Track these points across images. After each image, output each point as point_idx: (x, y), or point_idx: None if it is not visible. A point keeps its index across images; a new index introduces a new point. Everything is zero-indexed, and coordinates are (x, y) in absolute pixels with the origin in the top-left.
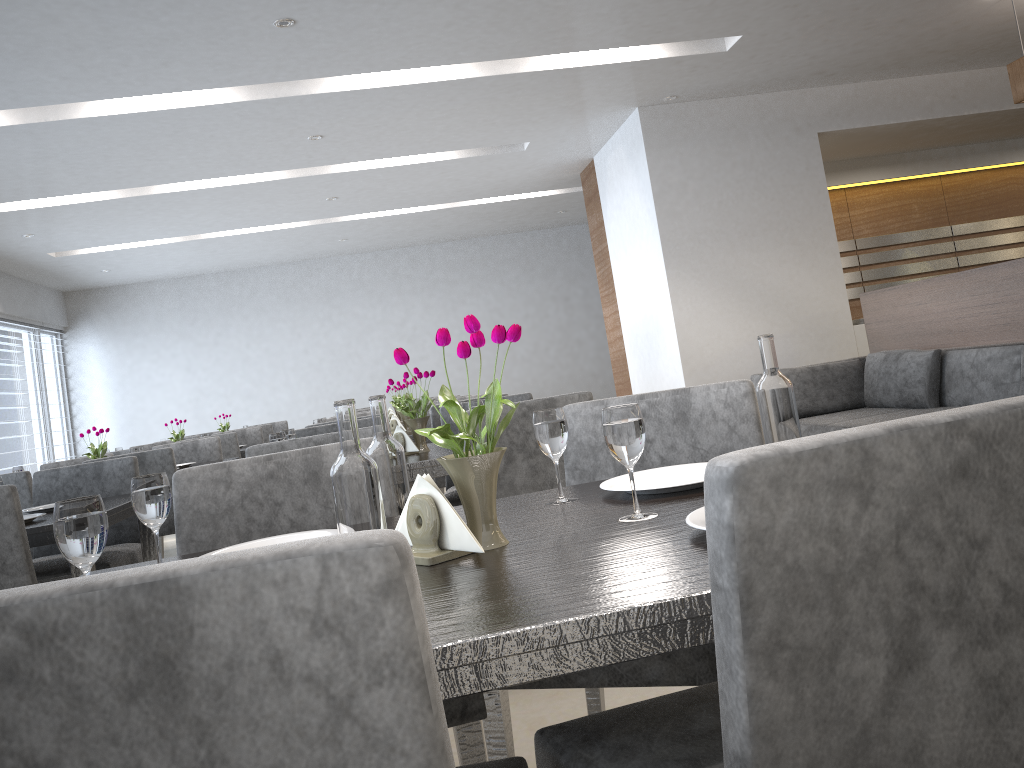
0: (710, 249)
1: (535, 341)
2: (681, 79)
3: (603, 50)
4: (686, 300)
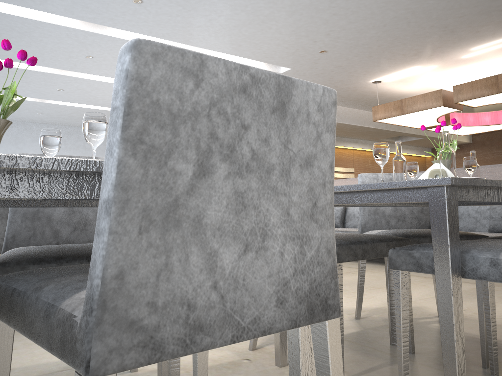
0: None
1: None
2: None
3: (237, 58)
4: None
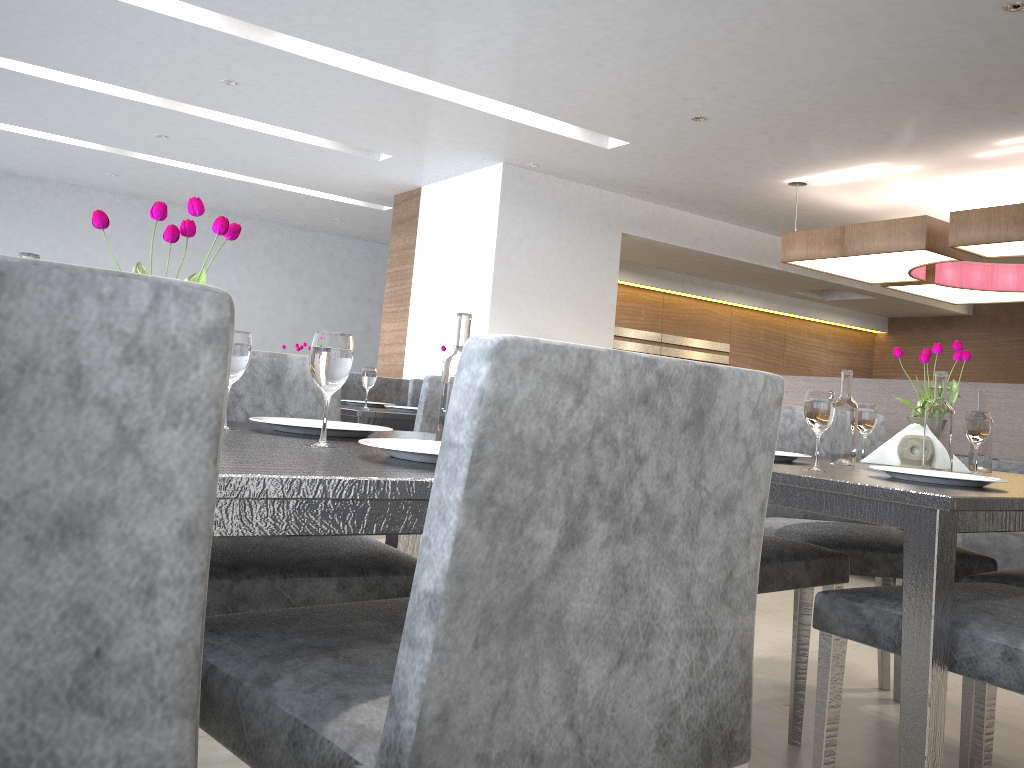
0: (527, 300)
1: (265, 333)
2: (556, 155)
3: (524, 111)
4: None
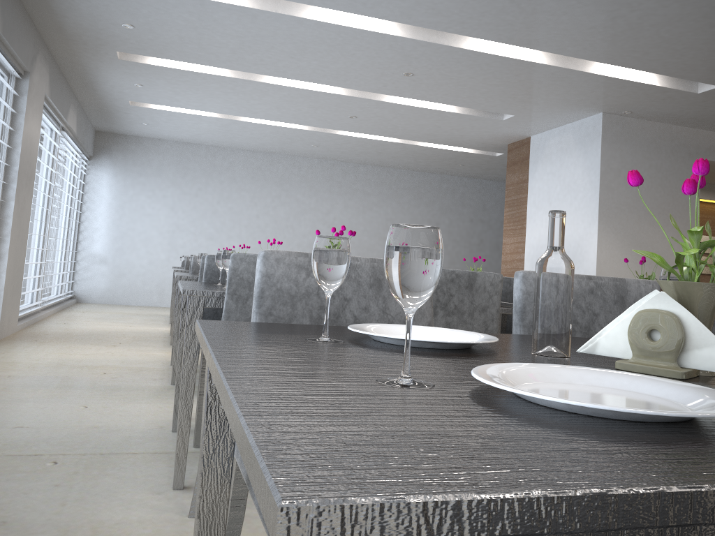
0: (626, 217)
1: None
2: (650, 102)
3: (629, 71)
4: (606, 246)
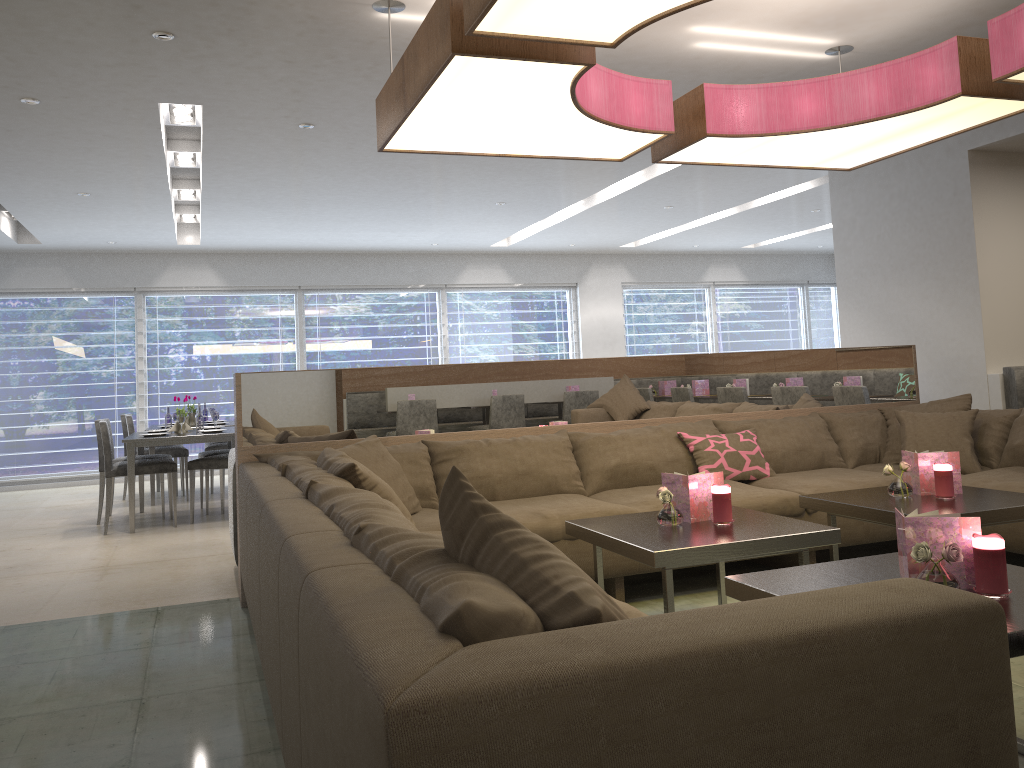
0: (869, 282)
1: None
2: None
3: None
4: (849, 330)
